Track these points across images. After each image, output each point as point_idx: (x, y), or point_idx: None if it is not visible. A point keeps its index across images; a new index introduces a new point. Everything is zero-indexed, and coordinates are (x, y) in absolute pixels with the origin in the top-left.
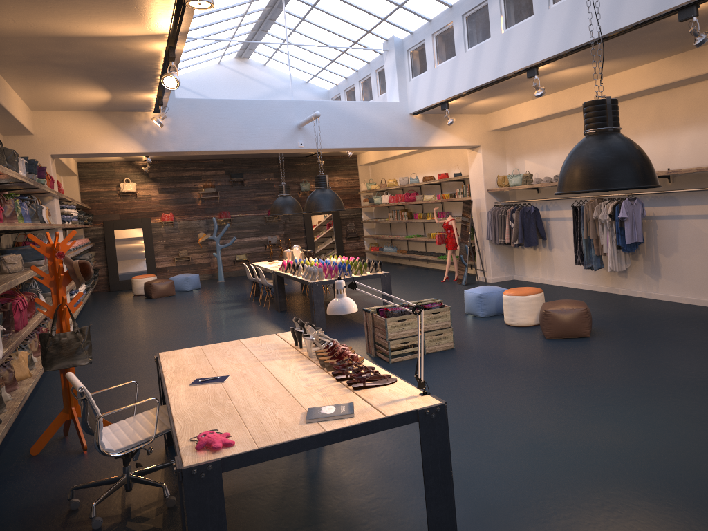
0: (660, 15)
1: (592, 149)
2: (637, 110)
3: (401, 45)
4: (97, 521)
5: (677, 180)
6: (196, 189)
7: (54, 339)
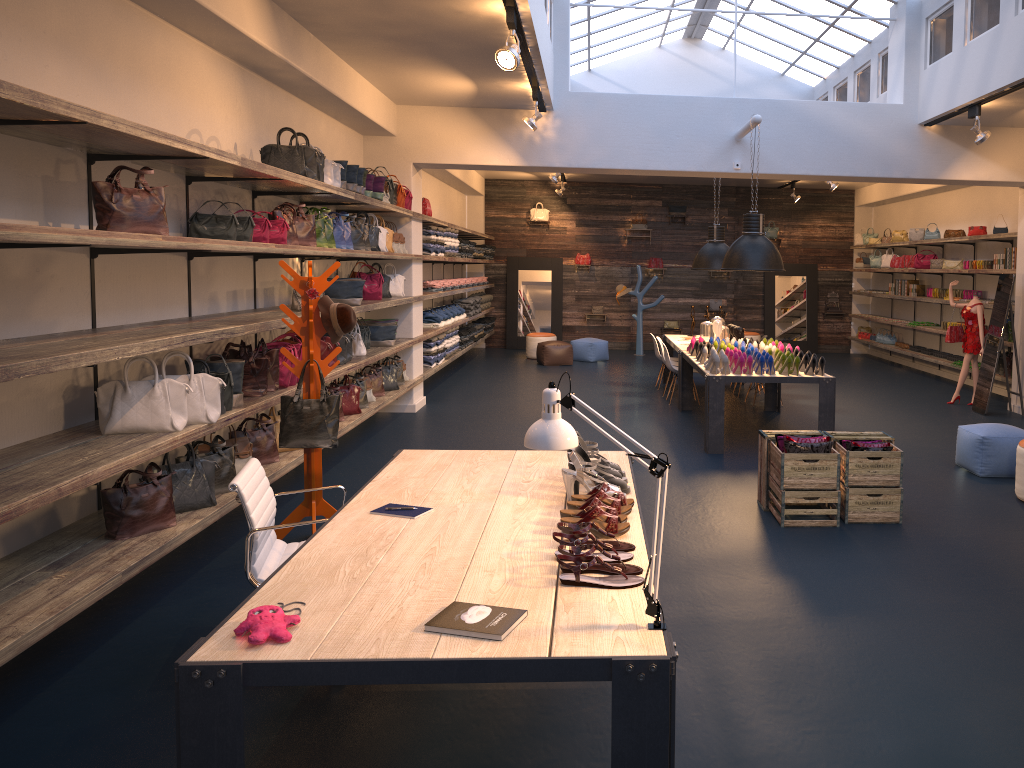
0: None
1: None
2: None
3: (917, 11)
4: None
5: None
6: (622, 224)
7: (295, 406)
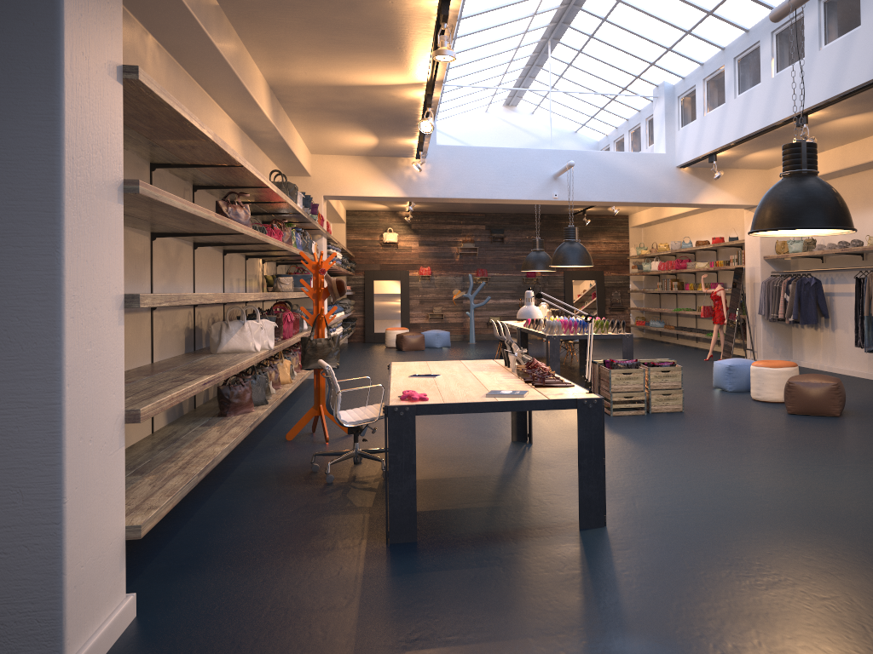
0: None
1: (782, 190)
2: None
3: (672, 92)
4: (330, 477)
5: None
6: (455, 244)
7: (311, 342)
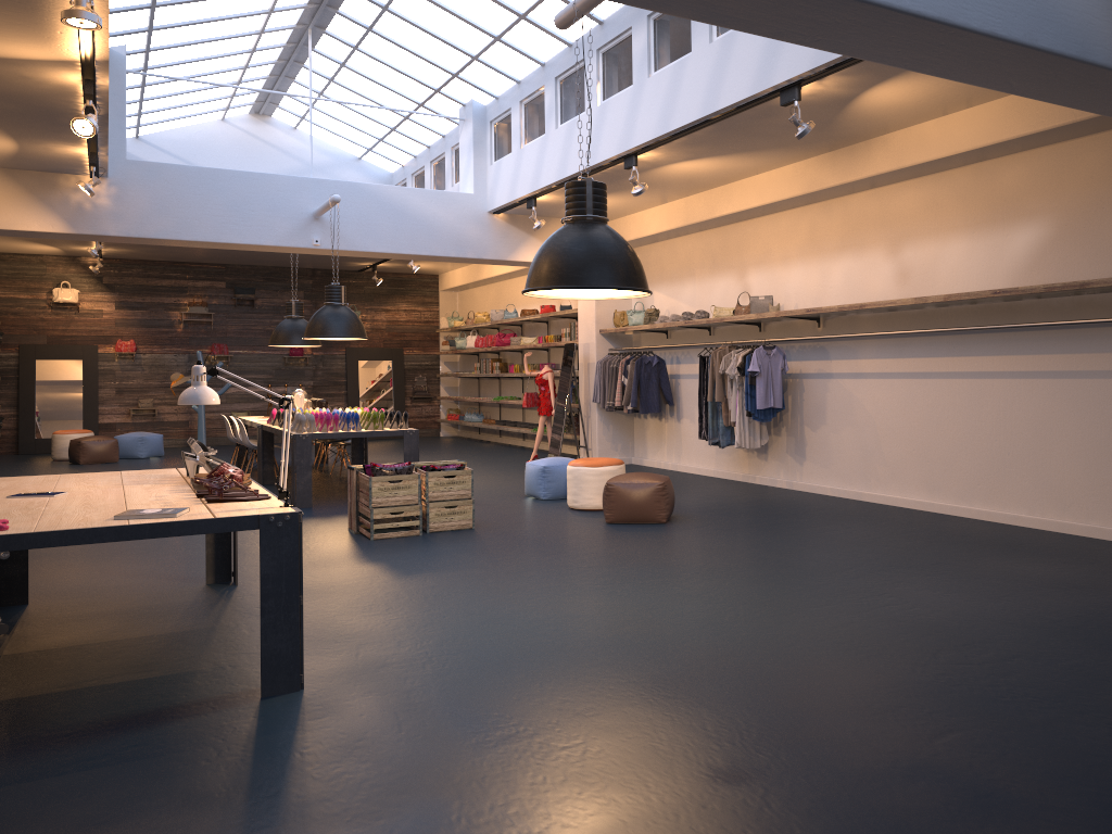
0: (762, 96)
1: (561, 239)
2: (787, 227)
3: (483, 114)
4: None
5: (828, 324)
6: (176, 307)
7: None
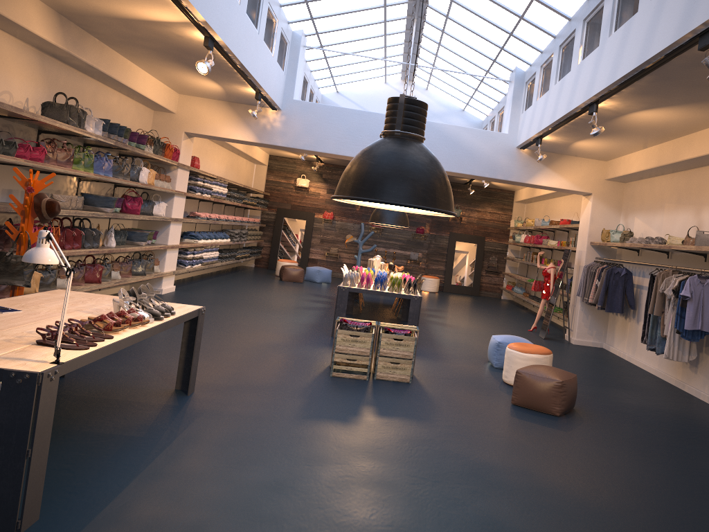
0: (684, 42)
1: (363, 151)
2: None
3: (522, 77)
4: None
5: None
6: None
7: (7, 258)
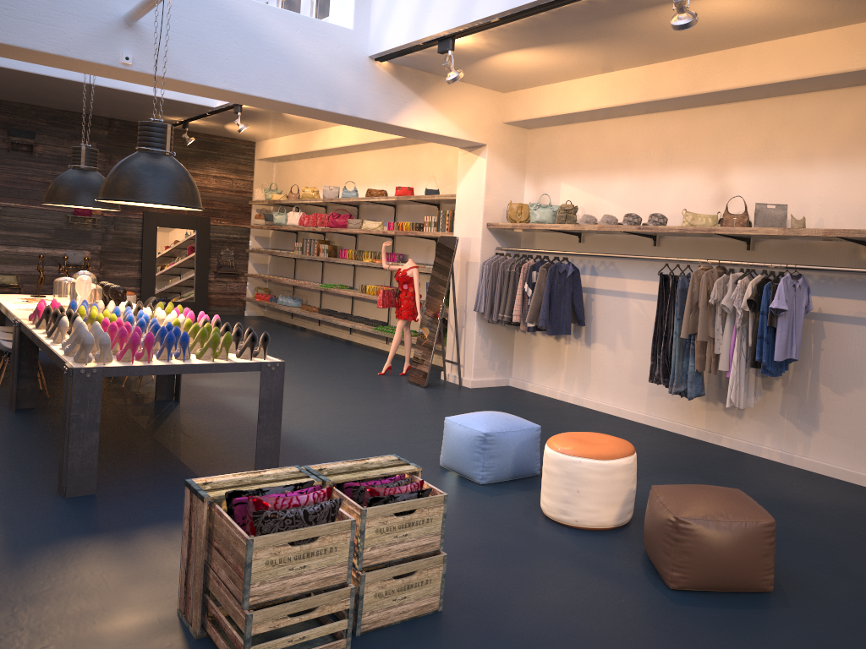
0: None
1: None
2: (813, 114)
3: None
4: None
5: None
6: None
7: None
